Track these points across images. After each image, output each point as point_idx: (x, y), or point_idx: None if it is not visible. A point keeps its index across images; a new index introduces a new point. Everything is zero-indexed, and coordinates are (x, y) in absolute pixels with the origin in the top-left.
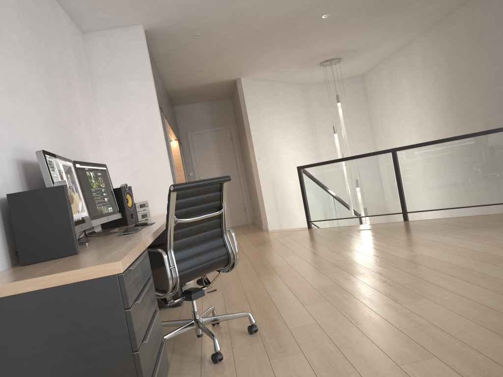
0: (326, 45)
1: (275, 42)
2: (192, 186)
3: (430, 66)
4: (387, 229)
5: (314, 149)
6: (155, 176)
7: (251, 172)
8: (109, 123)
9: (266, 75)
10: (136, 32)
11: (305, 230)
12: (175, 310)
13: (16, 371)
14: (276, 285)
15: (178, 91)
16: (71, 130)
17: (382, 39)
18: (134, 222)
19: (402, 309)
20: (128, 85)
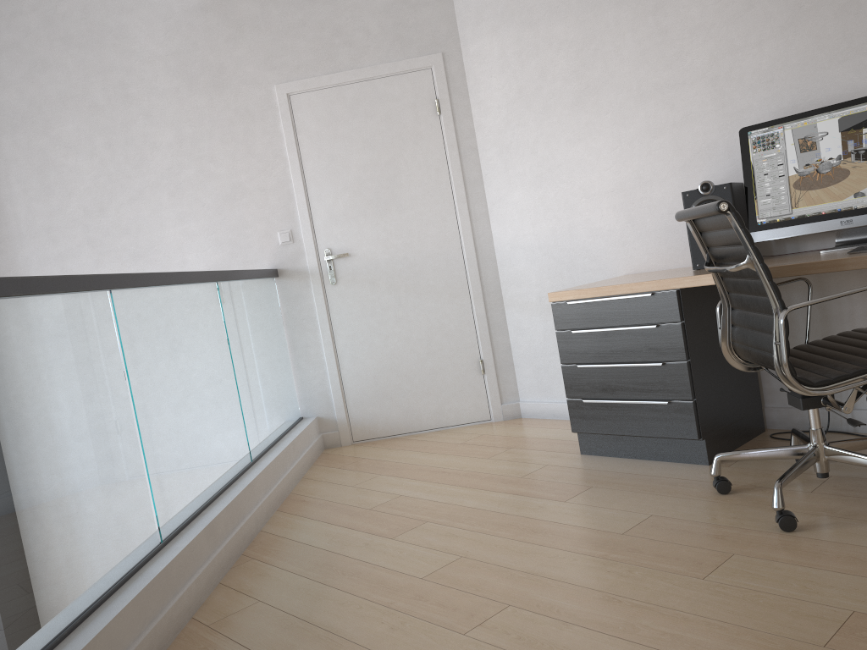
0: None
1: None
2: (685, 217)
3: None
4: None
5: None
6: None
7: None
8: None
9: None
10: None
11: None
12: None
13: None
14: None
15: None
16: None
17: None
18: None
19: None
20: None
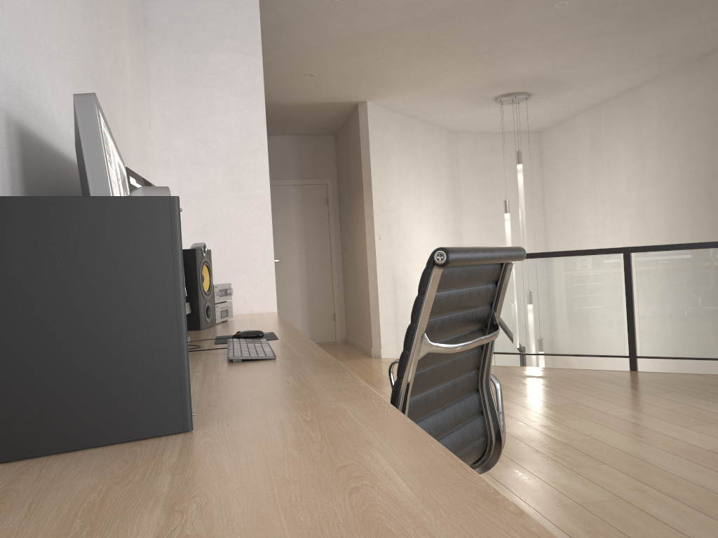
0: (525, 64)
1: (454, 42)
2: (476, 260)
3: (676, 124)
4: (614, 383)
5: (455, 235)
6: (244, 240)
7: (362, 257)
8: (168, 125)
9: (407, 104)
10: None
11: None
12: None
13: None
14: None
15: None
16: (113, 109)
17: (610, 70)
18: (210, 324)
19: None
20: (214, 58)
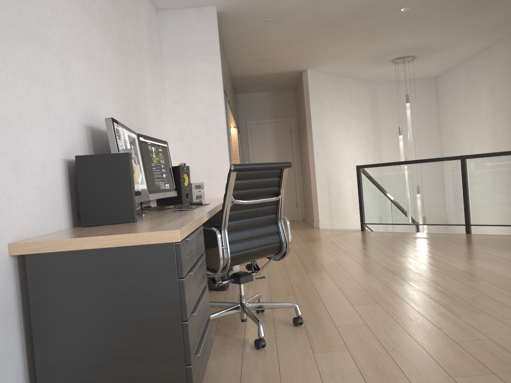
0: (401, 41)
1: (347, 34)
2: (253, 168)
3: None
4: (447, 240)
5: (375, 150)
6: (213, 160)
7: (308, 167)
8: (173, 102)
9: (334, 69)
10: (208, 13)
11: (358, 232)
12: (220, 294)
13: (70, 324)
14: (324, 282)
15: (242, 78)
16: (137, 104)
17: (463, 38)
18: (188, 201)
19: (459, 321)
20: (195, 66)
